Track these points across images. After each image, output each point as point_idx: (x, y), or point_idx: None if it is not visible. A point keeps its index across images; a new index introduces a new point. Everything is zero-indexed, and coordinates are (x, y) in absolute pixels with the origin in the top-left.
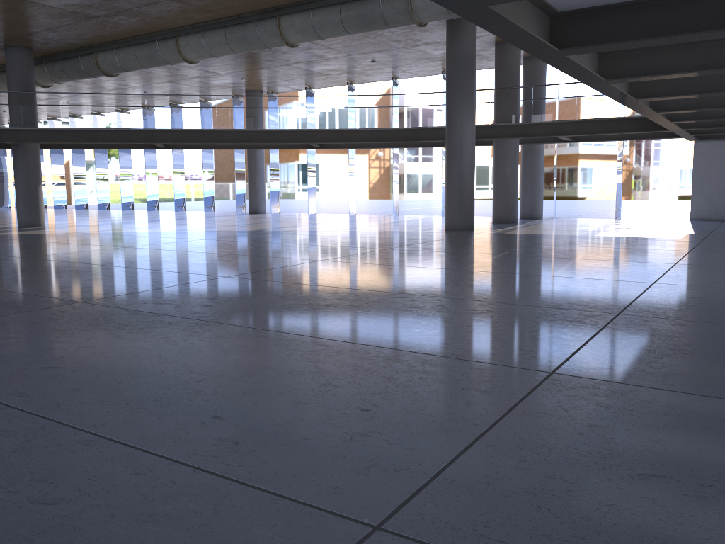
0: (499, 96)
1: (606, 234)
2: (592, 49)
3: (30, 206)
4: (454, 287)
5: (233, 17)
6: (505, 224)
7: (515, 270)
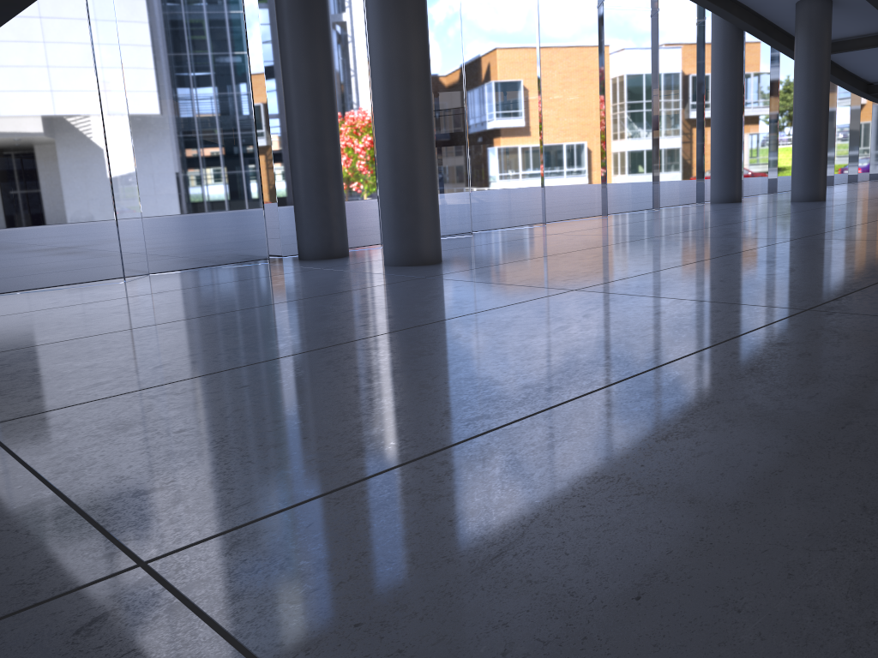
0: None
1: None
2: None
3: None
4: None
5: None
6: None
7: None
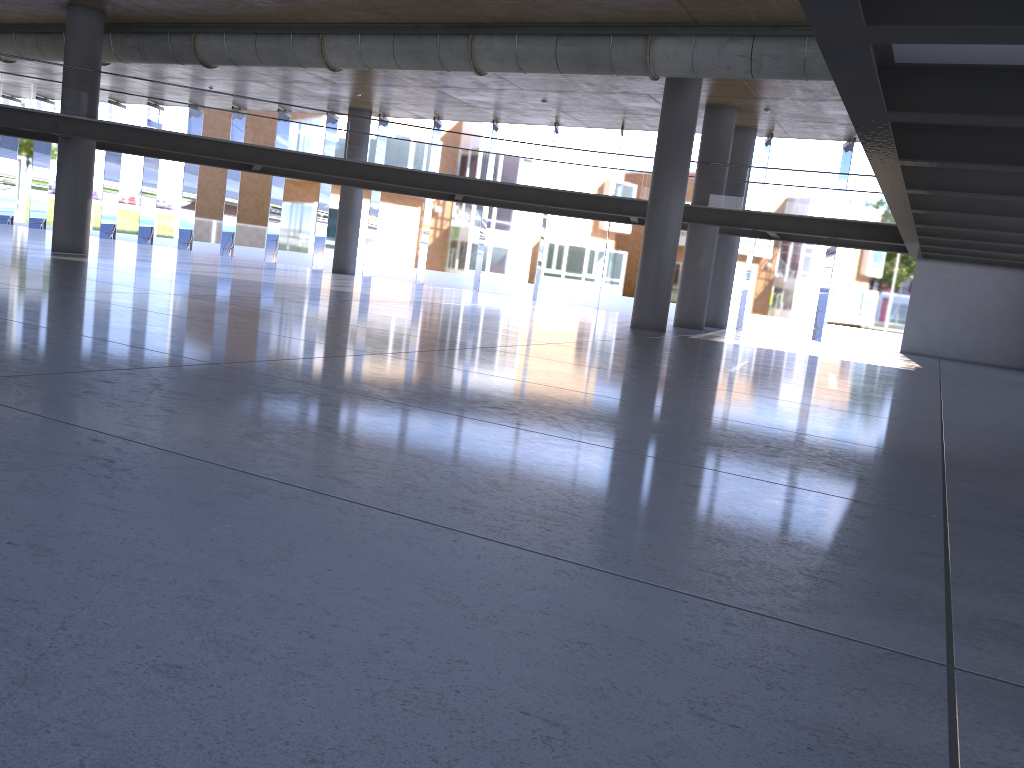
0: (706, 172)
1: (826, 355)
2: (932, 164)
3: (75, 224)
4: (749, 388)
5: (411, 25)
6: (692, 329)
7: (786, 380)
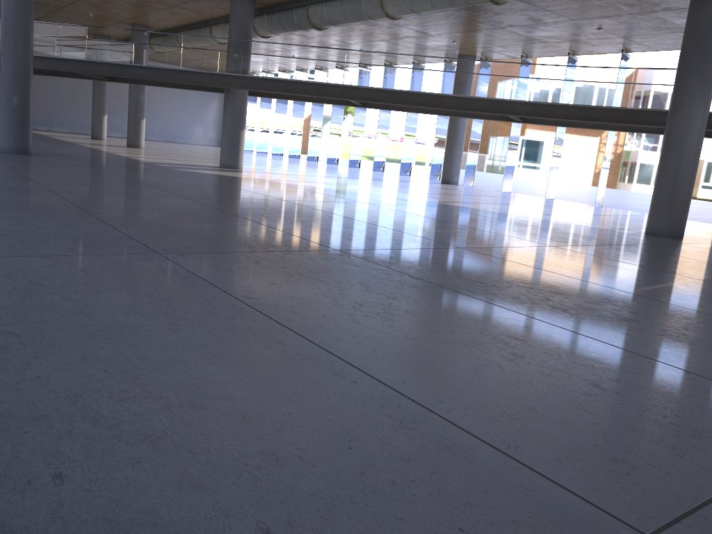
0: None
1: None
2: None
3: (231, 149)
4: (596, 318)
5: None
6: None
7: (704, 307)
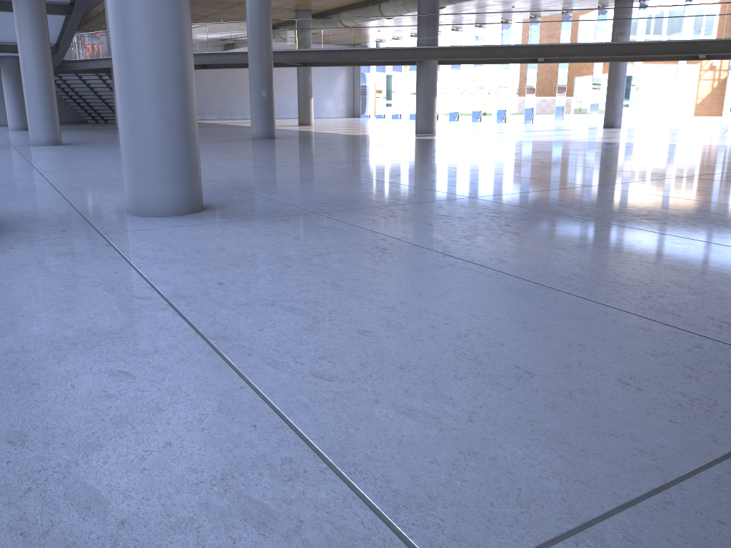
0: None
1: None
2: None
3: (427, 115)
4: None
5: None
6: None
7: None
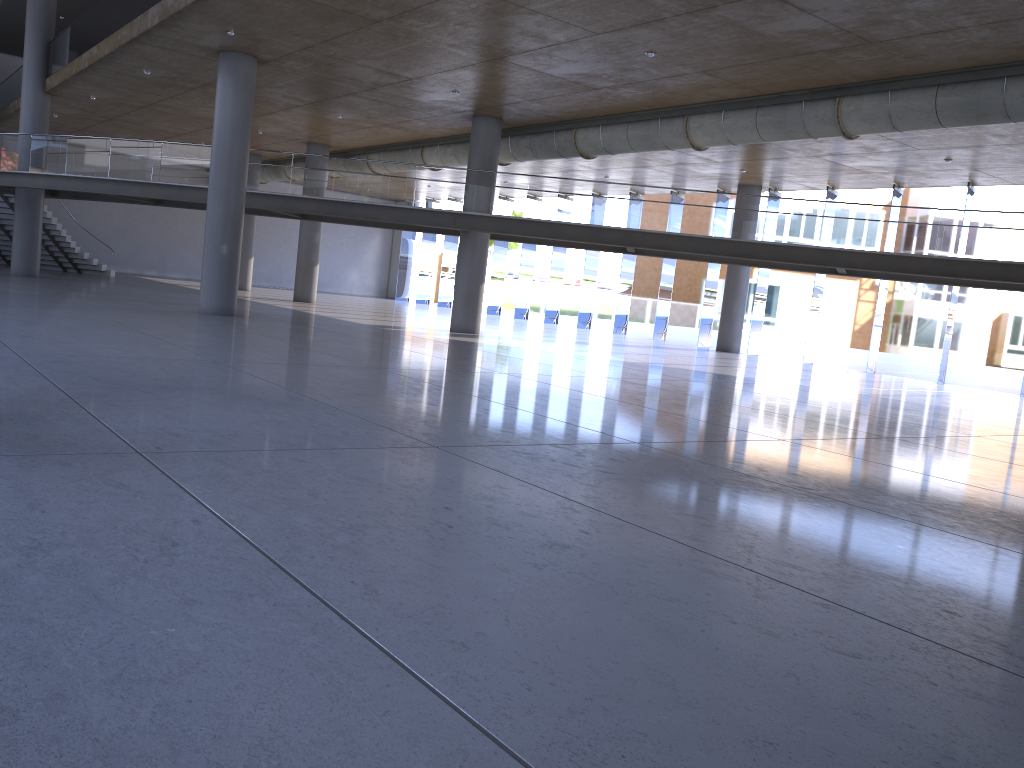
0: None
1: None
2: None
3: (468, 307)
4: None
5: (773, 95)
6: None
7: None
